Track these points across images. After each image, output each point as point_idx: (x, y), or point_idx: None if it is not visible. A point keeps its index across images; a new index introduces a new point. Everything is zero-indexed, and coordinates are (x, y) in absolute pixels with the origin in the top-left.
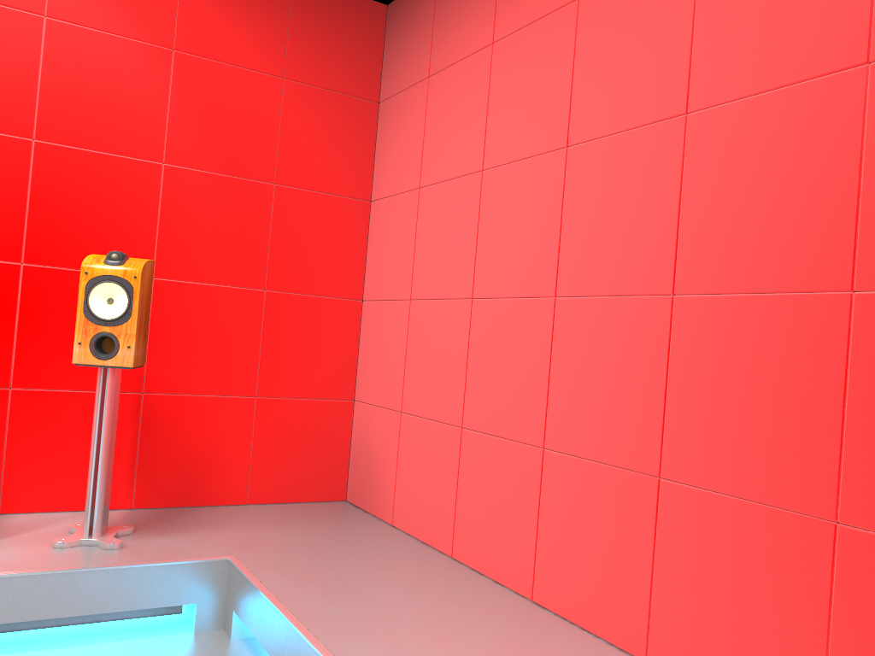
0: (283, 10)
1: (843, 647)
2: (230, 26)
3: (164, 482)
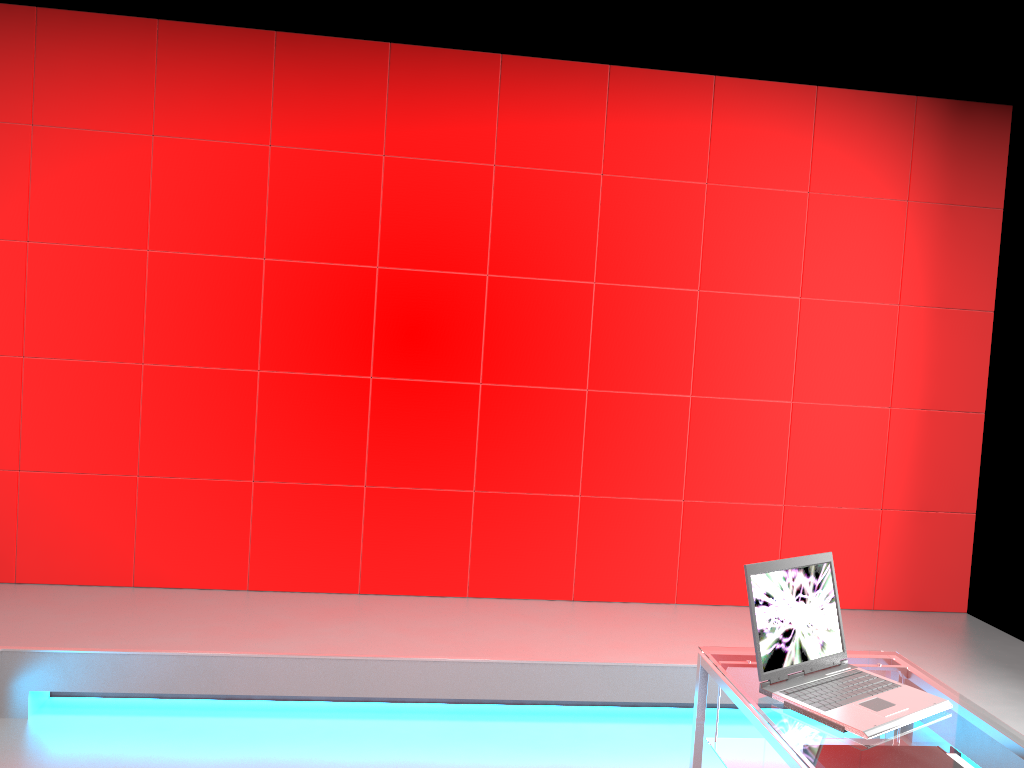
0: None
1: (478, 545)
2: None
3: None
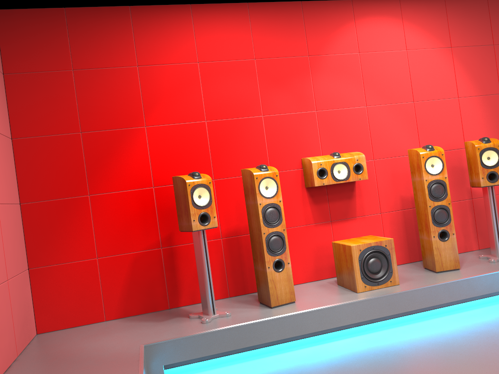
0: (486, 14)
1: None
2: (468, 29)
3: (487, 236)
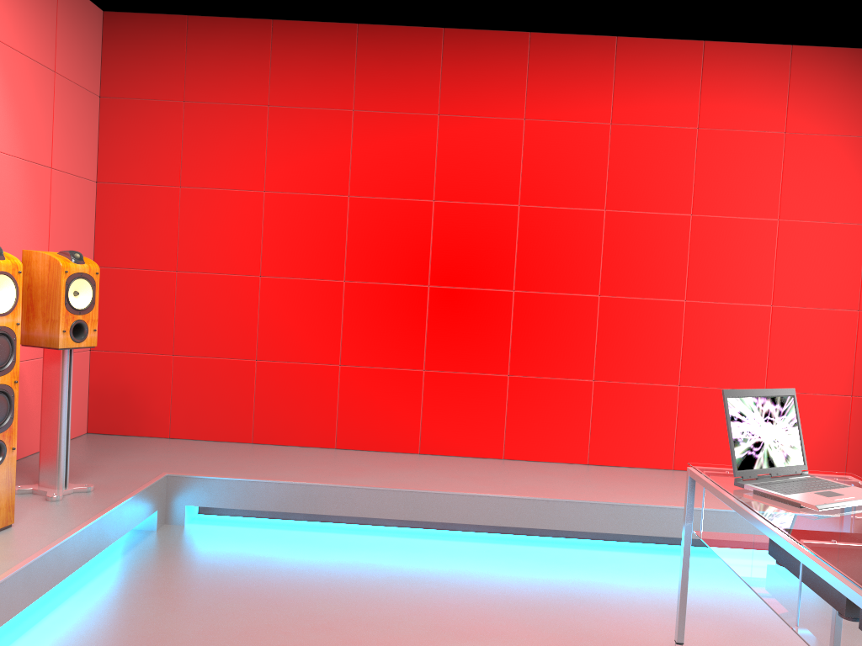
0: (54, 9)
1: (511, 418)
2: (27, 20)
3: None
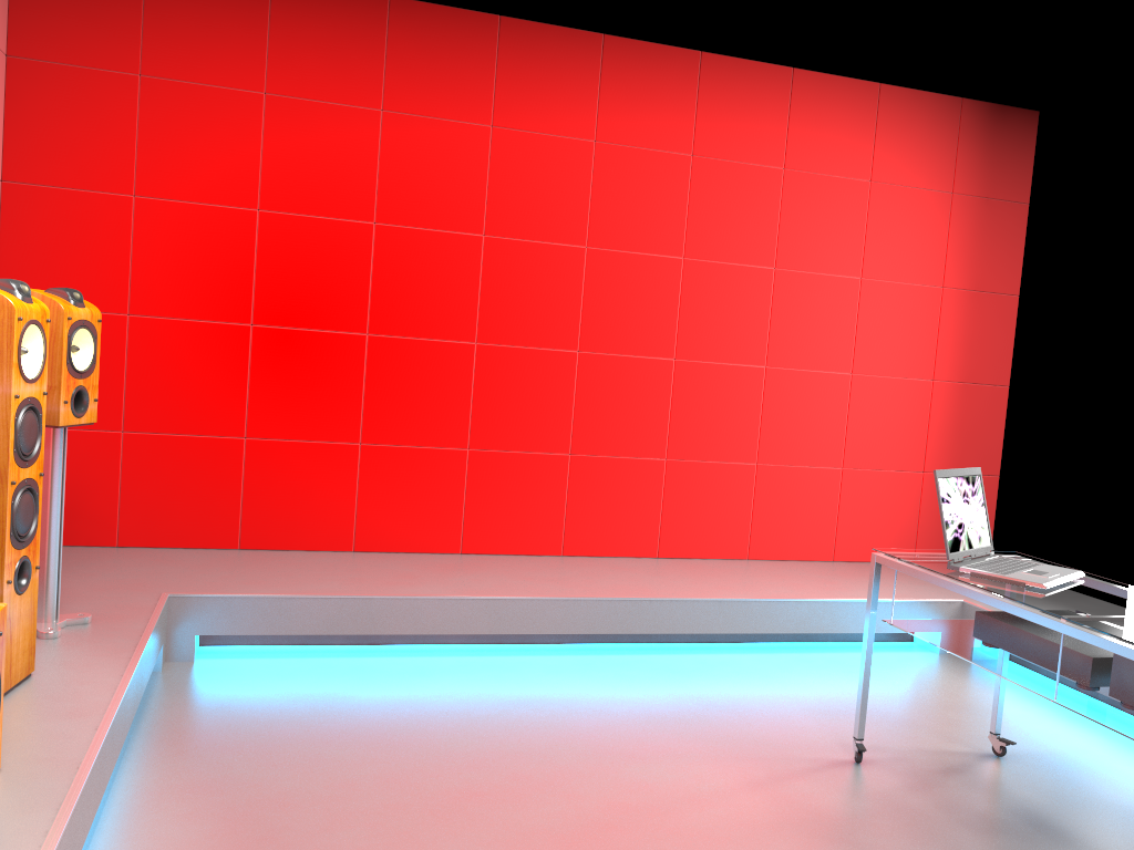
0: None
1: (572, 506)
2: None
3: None
